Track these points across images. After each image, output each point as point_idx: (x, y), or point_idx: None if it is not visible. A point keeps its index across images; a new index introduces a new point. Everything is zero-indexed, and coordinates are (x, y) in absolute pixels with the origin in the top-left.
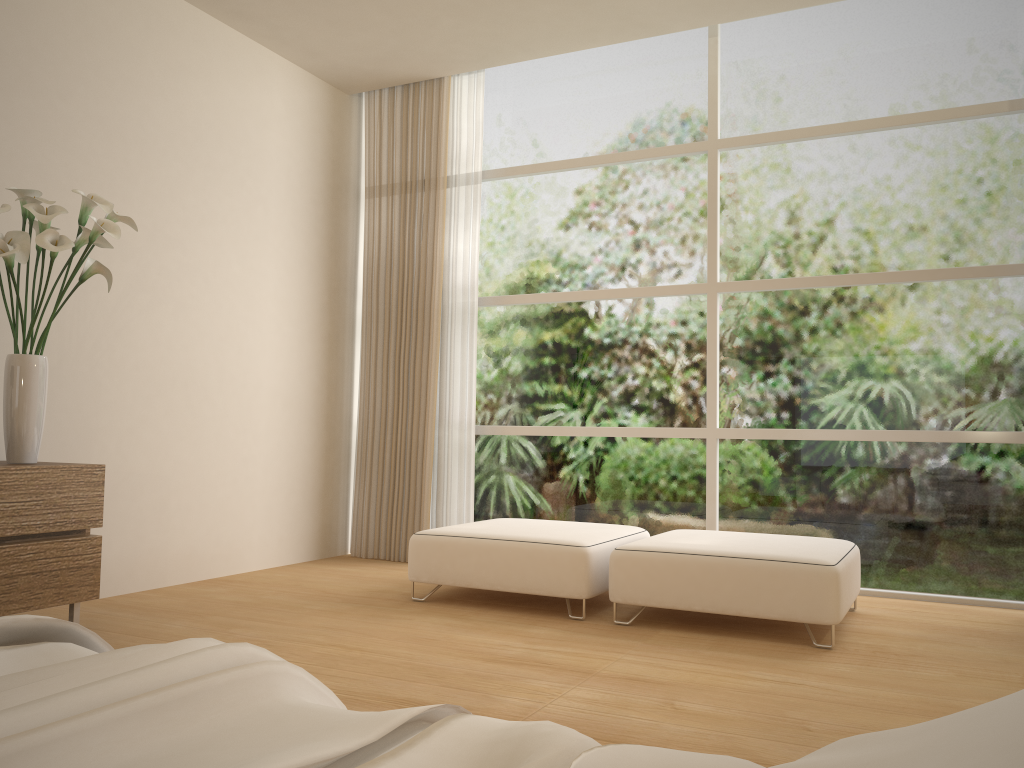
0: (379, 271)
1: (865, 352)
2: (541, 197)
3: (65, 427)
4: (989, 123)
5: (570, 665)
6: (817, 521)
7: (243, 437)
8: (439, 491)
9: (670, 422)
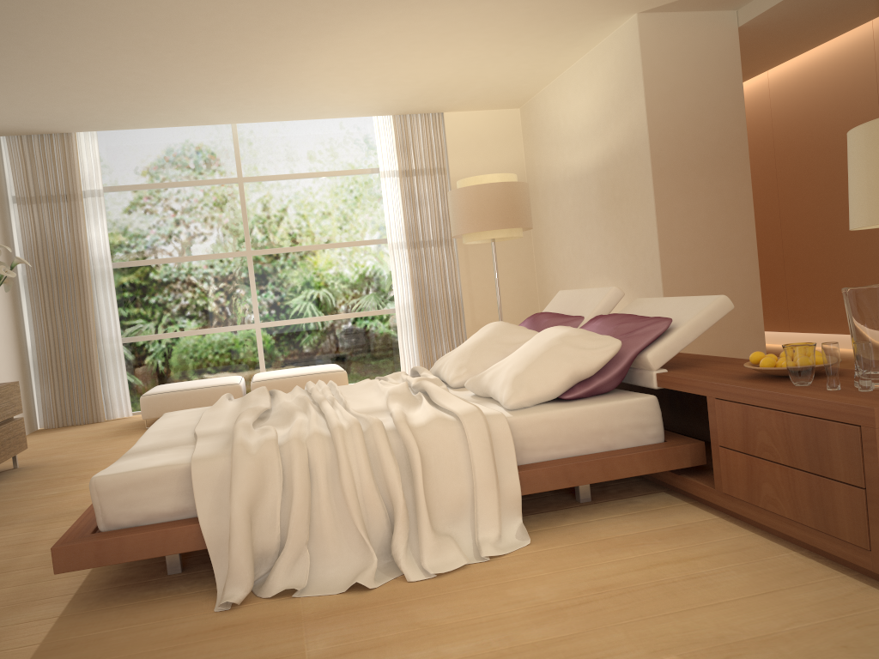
0: (38, 251)
1: (324, 280)
2: (140, 204)
3: None
4: (364, 177)
5: None
6: (312, 360)
7: None
8: (104, 379)
9: (235, 323)
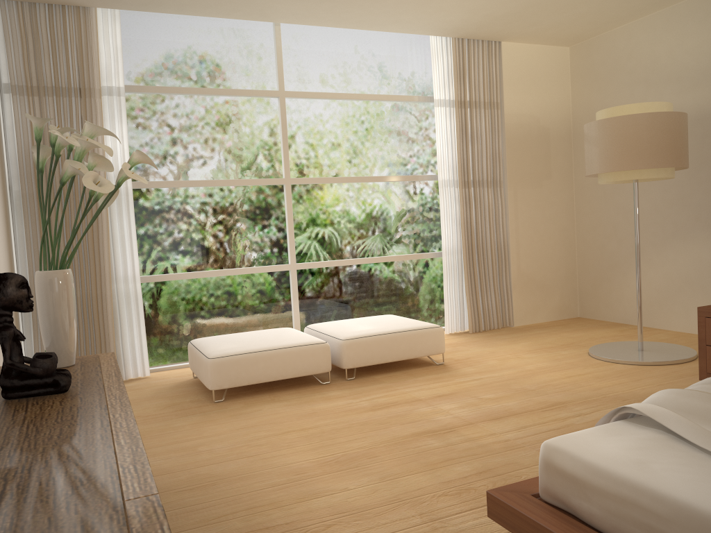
0: None
1: (364, 217)
2: (164, 111)
3: None
4: (409, 105)
5: (403, 400)
6: (348, 307)
7: None
8: (117, 329)
9: (267, 262)
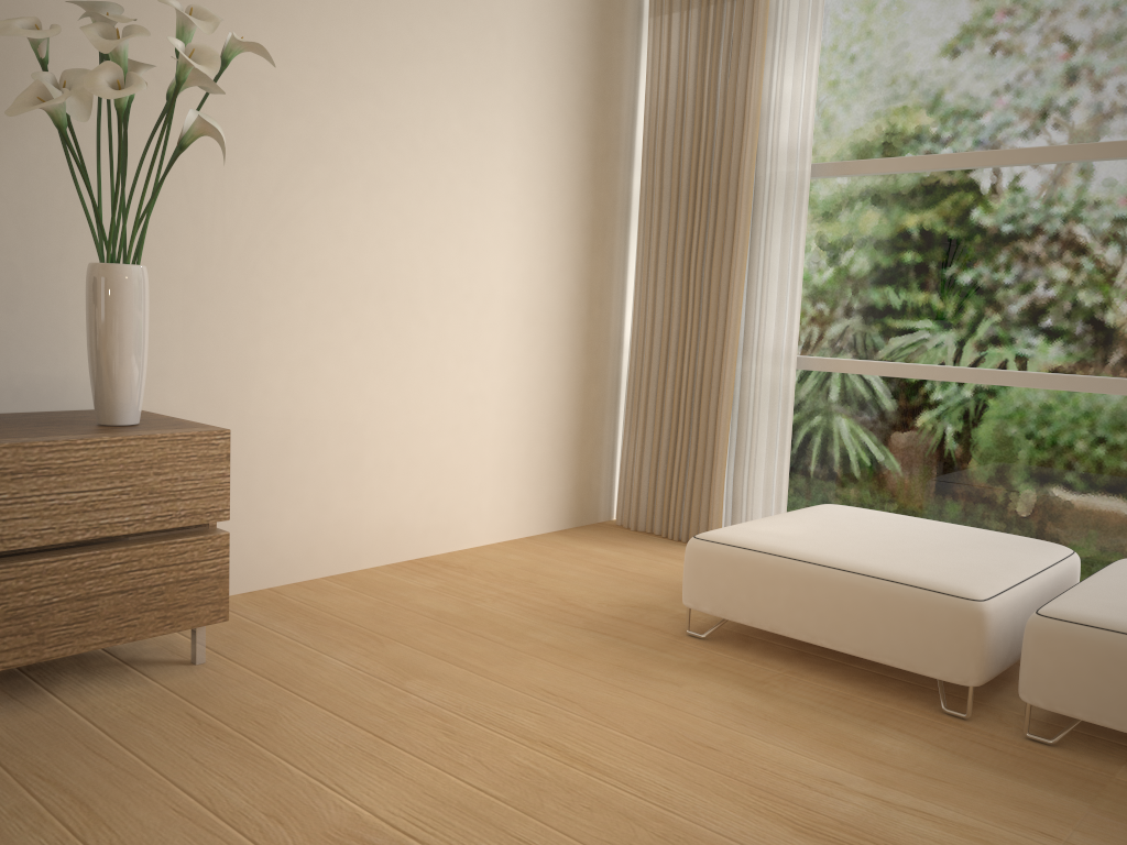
0: (665, 127)
1: None
2: None
3: (210, 360)
4: None
5: None
6: None
7: (467, 367)
8: (739, 449)
9: (1123, 370)
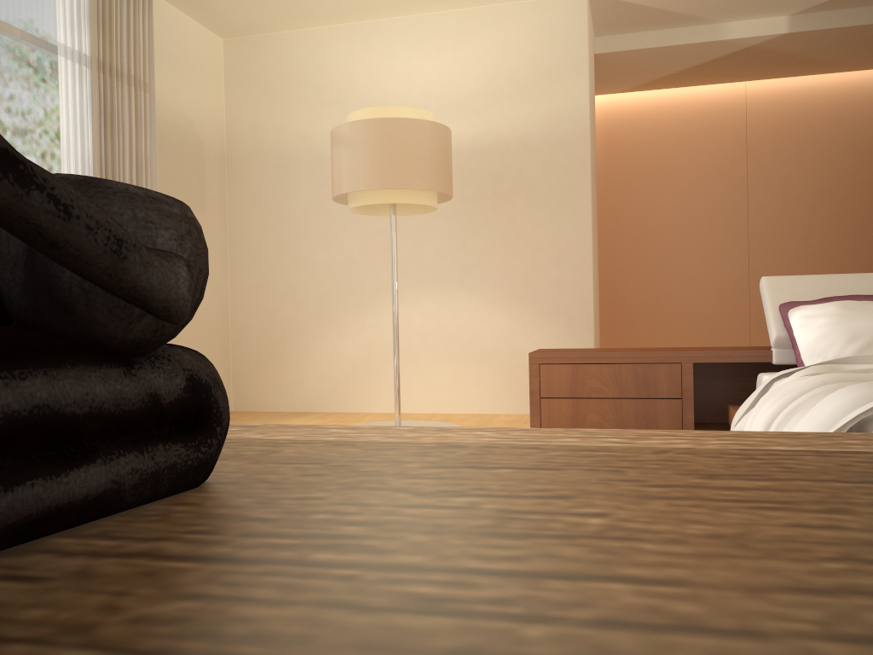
0: None
1: None
2: None
3: None
4: (5, 40)
5: None
6: None
7: None
8: None
9: None
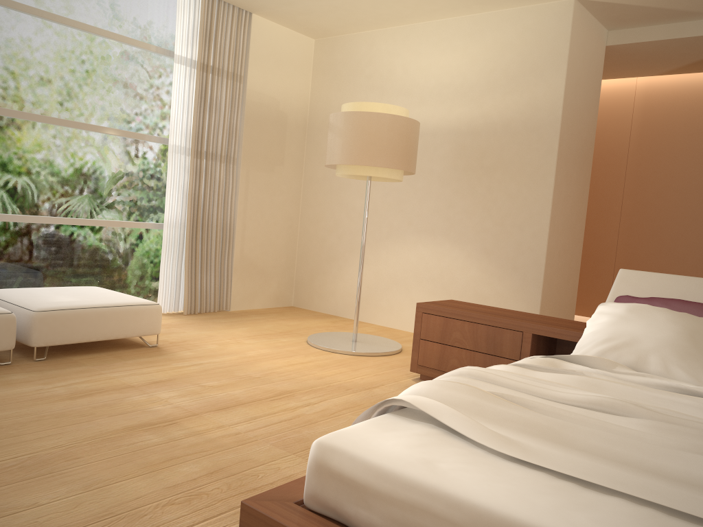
0: None
1: (75, 171)
2: None
3: None
4: (145, 54)
5: (111, 386)
6: (41, 274)
7: None
8: None
9: None
